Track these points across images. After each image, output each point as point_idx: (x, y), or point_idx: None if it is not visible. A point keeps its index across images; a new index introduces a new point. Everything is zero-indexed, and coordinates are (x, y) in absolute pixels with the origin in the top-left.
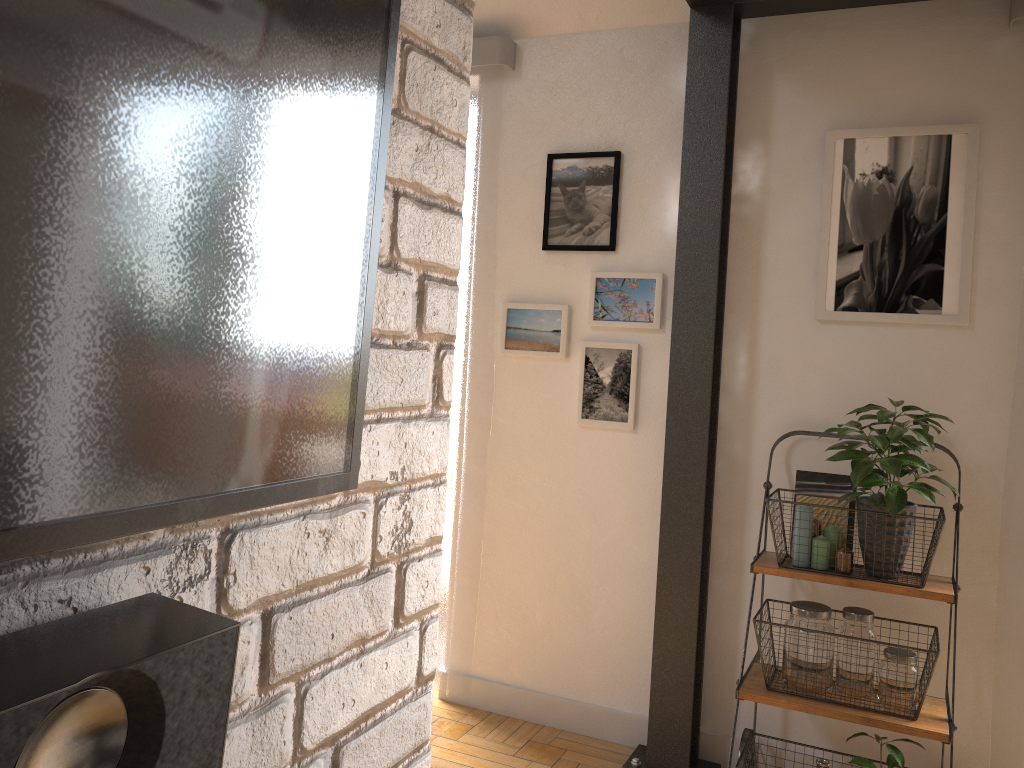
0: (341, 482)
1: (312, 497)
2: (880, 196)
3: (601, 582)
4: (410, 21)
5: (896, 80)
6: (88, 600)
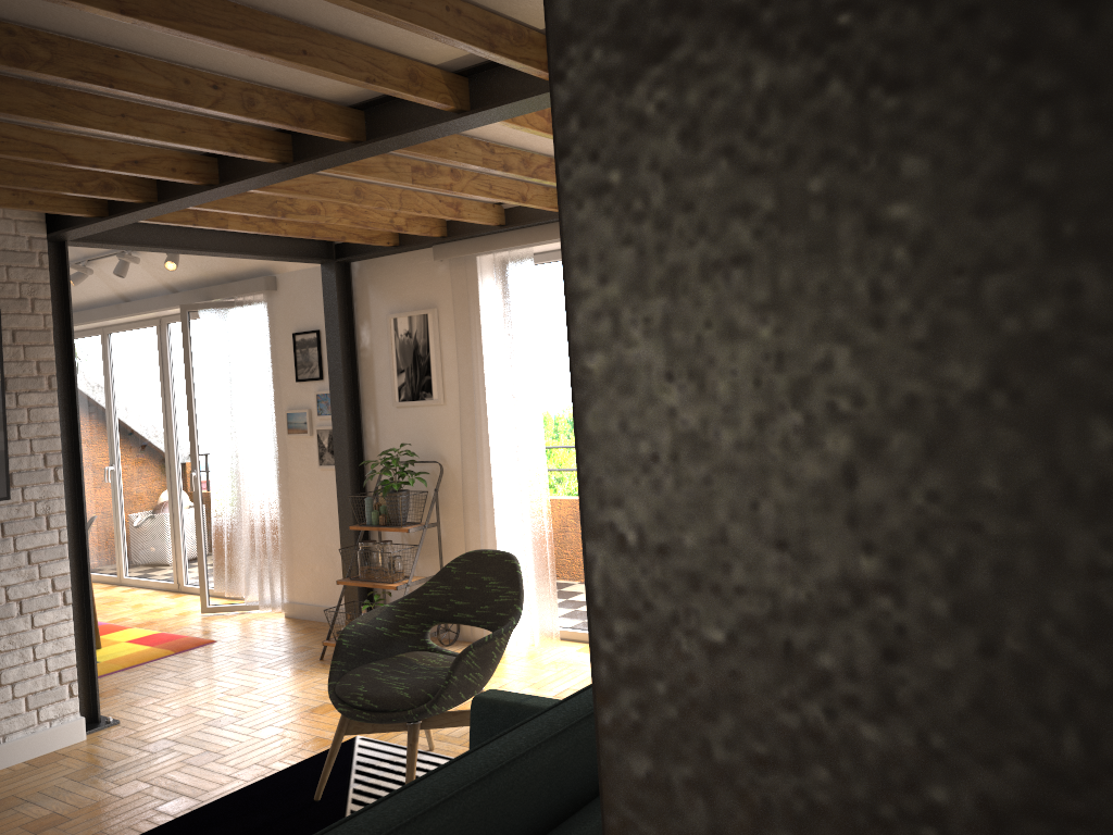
0: (5, 498)
1: None
2: (408, 345)
3: (337, 546)
4: (30, 403)
5: (409, 288)
6: None
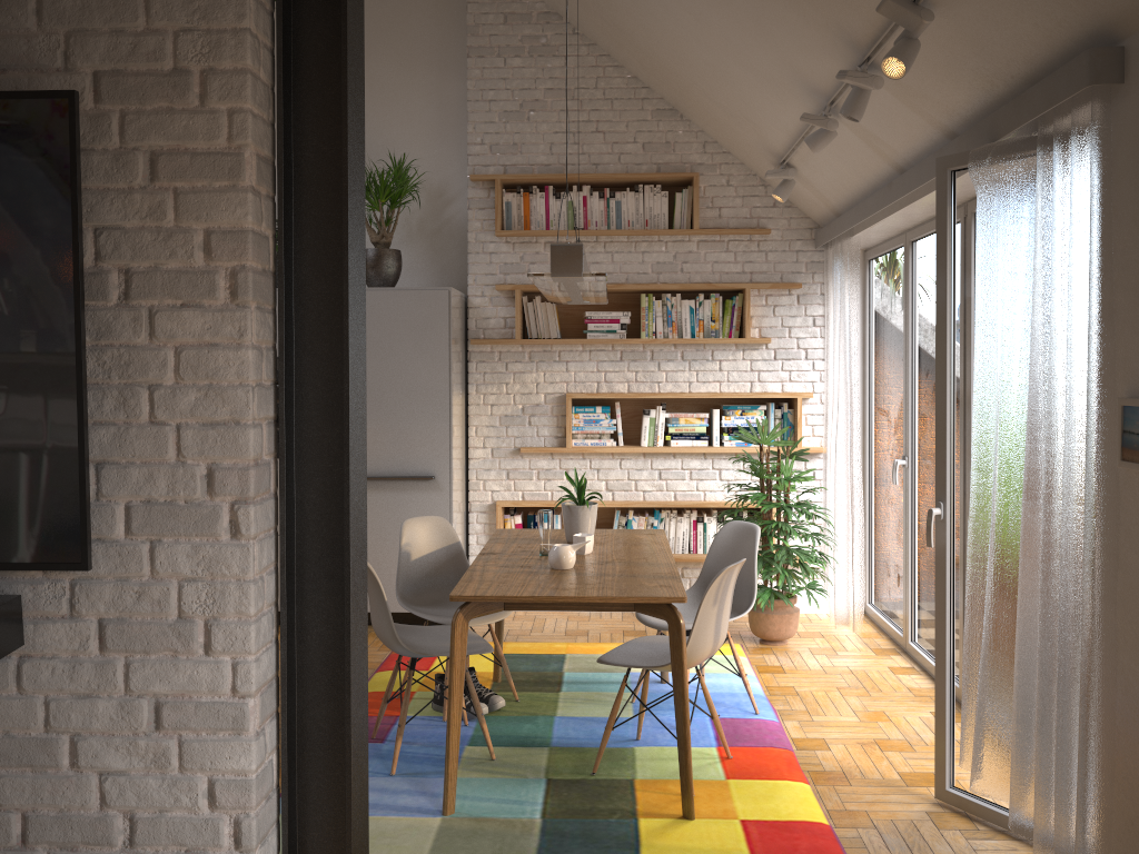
0: (76, 567)
1: (57, 570)
2: None
3: None
4: (180, 336)
5: None
6: (10, 592)
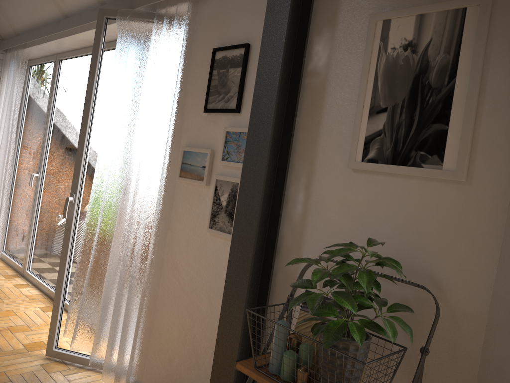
0: None
1: None
2: (404, 66)
3: (207, 345)
4: None
5: None
6: None
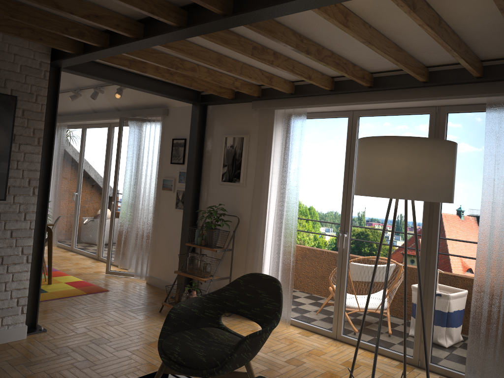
0: (3, 200)
1: None
2: (230, 152)
3: (177, 252)
4: (26, 150)
5: (236, 122)
6: None
